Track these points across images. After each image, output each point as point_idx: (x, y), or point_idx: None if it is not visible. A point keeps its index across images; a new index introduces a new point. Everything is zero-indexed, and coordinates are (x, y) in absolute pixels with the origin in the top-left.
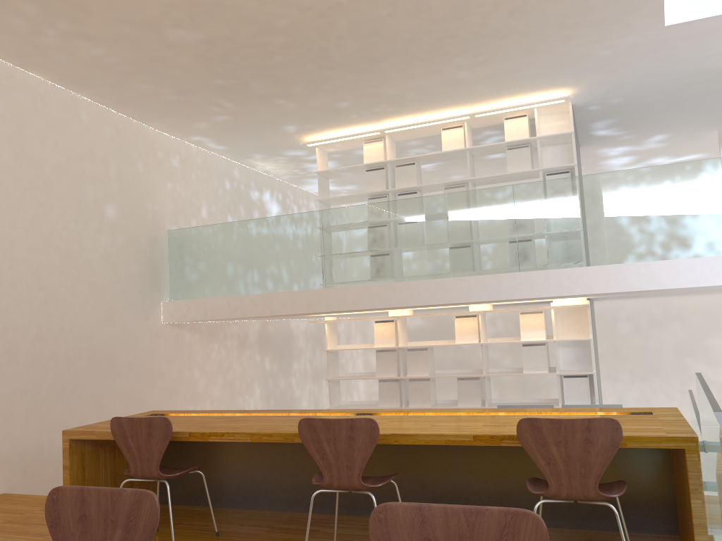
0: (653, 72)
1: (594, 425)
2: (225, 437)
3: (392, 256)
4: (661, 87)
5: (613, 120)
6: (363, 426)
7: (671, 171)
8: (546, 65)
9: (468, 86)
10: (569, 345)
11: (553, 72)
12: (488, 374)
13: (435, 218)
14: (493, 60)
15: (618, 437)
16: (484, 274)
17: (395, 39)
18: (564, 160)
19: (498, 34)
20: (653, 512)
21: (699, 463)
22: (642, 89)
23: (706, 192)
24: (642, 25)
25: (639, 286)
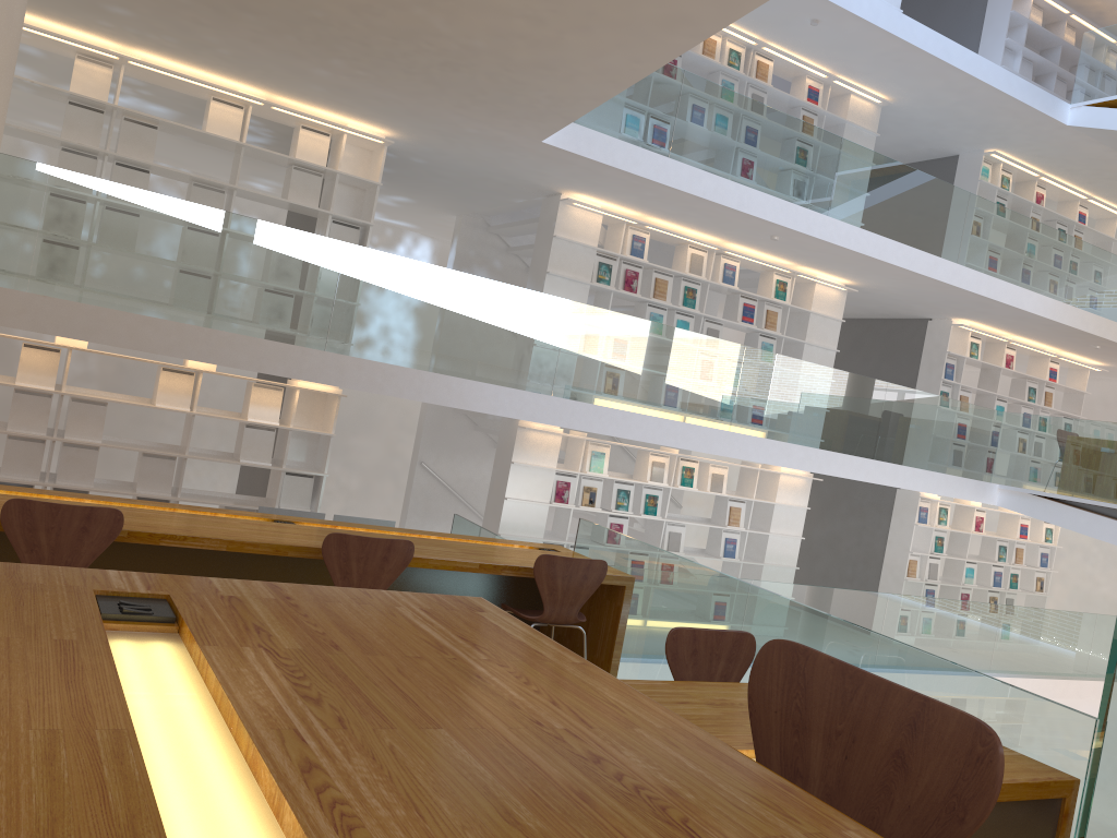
0: (482, 160)
1: (592, 565)
2: (189, 542)
3: (158, 278)
4: (469, 171)
5: (387, 170)
6: (401, 548)
7: (501, 291)
8: (410, 110)
9: (305, 81)
10: (294, 435)
11: (406, 117)
12: (194, 456)
13: (236, 247)
14: (372, 81)
15: (603, 575)
16: (282, 341)
17: (302, 9)
18: (349, 209)
19: (408, 69)
20: None
21: (630, 597)
22: (453, 164)
23: (522, 323)
24: (528, 132)
25: (447, 401)
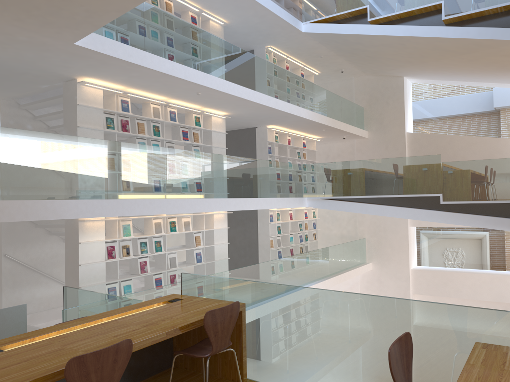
0: (25, 60)
1: (233, 307)
2: None
3: None
4: (13, 69)
5: None
6: (124, 347)
7: (66, 140)
8: None
9: None
10: None
11: None
12: None
13: None
14: None
15: (238, 310)
16: None
17: None
18: None
19: None
20: (165, 357)
21: (245, 316)
22: (2, 65)
23: (82, 158)
24: (66, 37)
25: (46, 216)
